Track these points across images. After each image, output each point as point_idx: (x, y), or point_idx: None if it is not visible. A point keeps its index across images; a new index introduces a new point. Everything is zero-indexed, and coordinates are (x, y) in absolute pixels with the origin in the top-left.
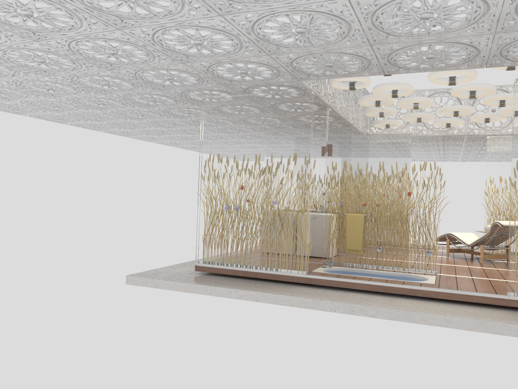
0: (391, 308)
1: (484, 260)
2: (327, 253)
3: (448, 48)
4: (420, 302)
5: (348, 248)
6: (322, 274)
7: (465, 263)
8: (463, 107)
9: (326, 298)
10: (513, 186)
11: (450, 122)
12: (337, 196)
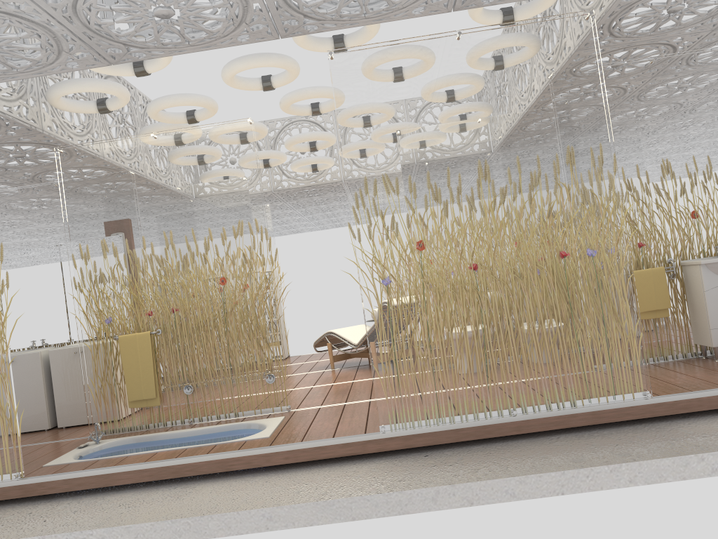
0: (164, 518)
1: None
2: (97, 416)
3: (215, 8)
4: (237, 482)
5: (132, 399)
6: (60, 468)
7: (352, 376)
8: (317, 134)
9: (37, 529)
10: (356, 239)
11: (313, 163)
12: (99, 306)
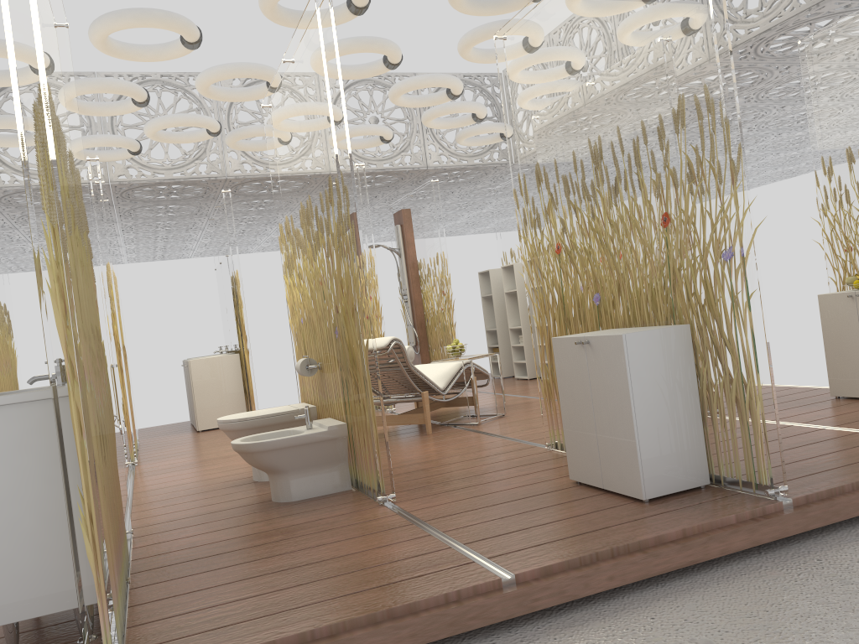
0: None
1: (433, 426)
2: None
3: None
4: None
5: None
6: None
7: None
8: (397, 87)
9: None
10: None
11: None
12: None
